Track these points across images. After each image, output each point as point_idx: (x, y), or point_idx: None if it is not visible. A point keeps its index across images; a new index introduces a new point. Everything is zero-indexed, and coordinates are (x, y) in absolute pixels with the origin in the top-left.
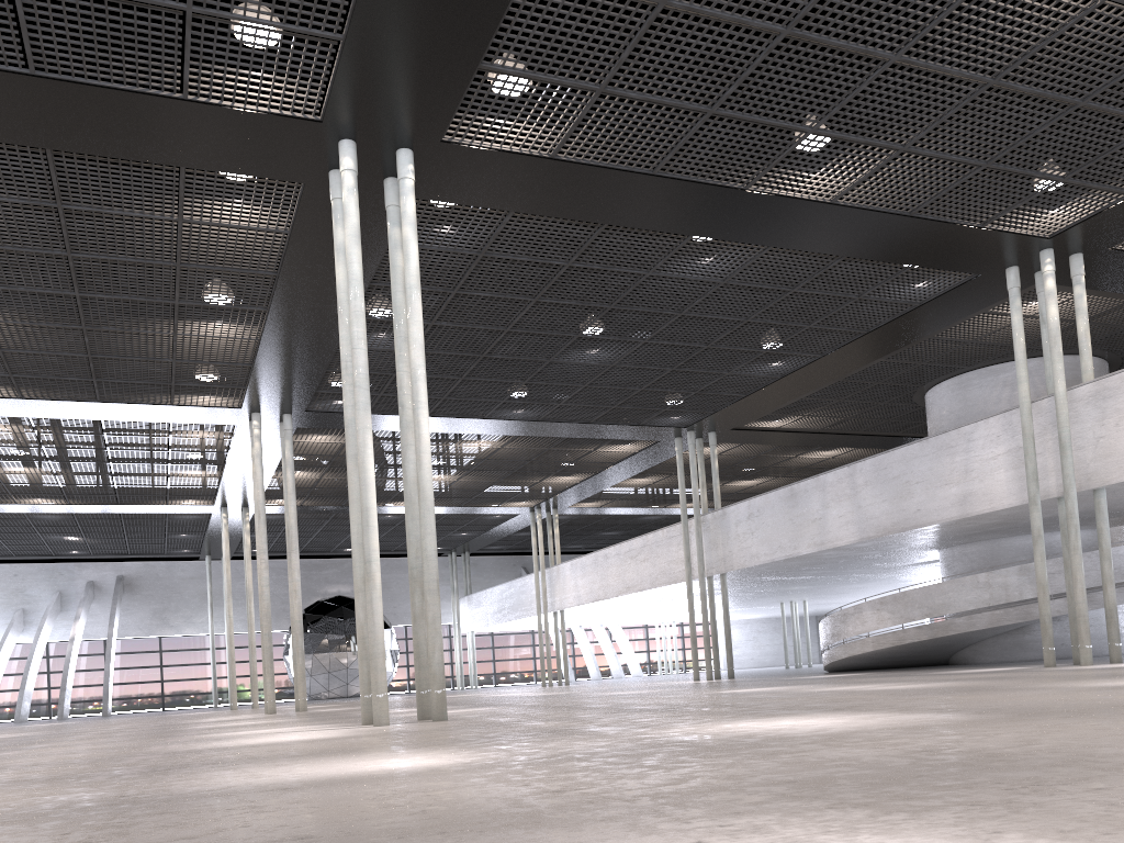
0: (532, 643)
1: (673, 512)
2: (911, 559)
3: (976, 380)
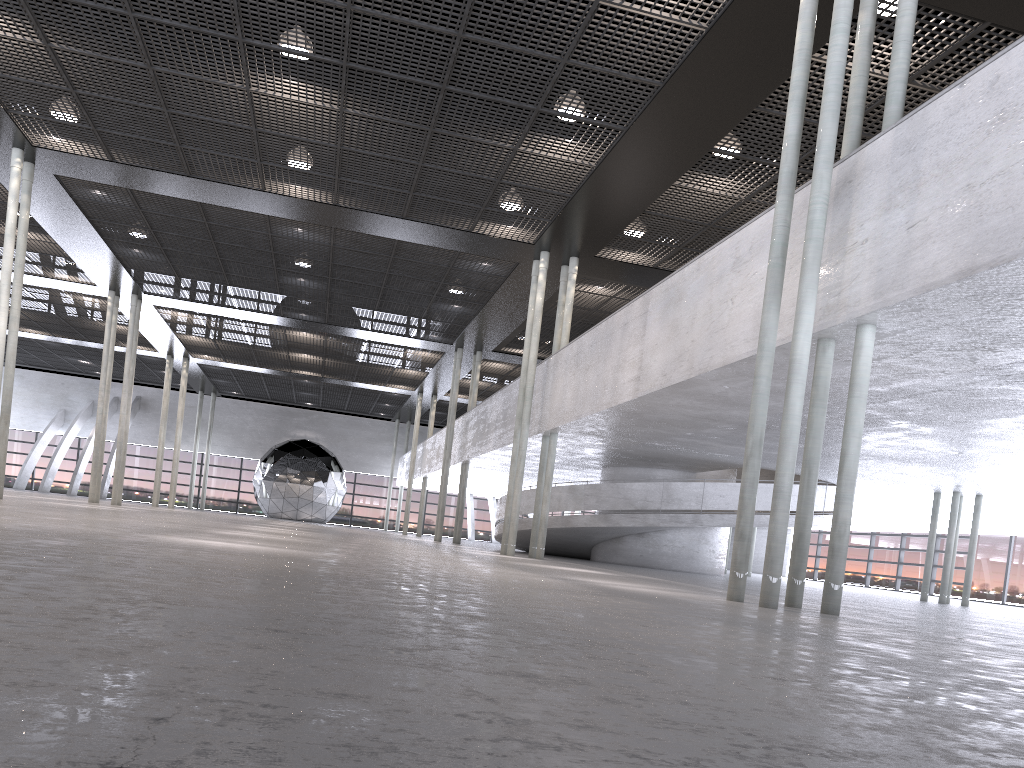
0: None
1: None
2: None
3: None
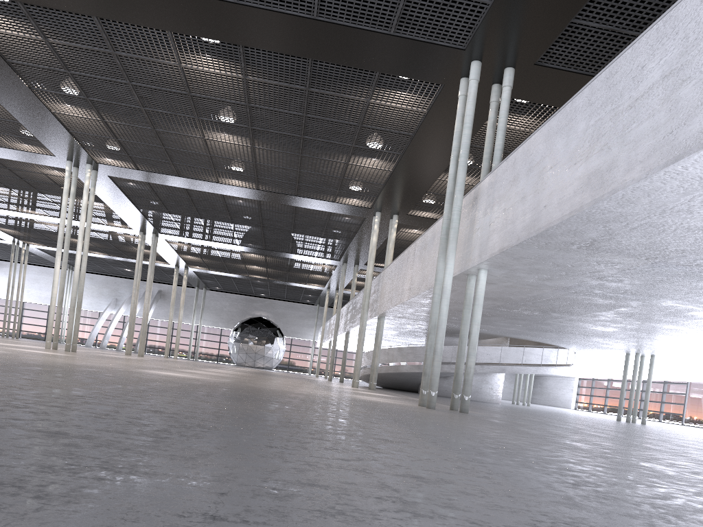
0: None
1: None
2: None
3: None
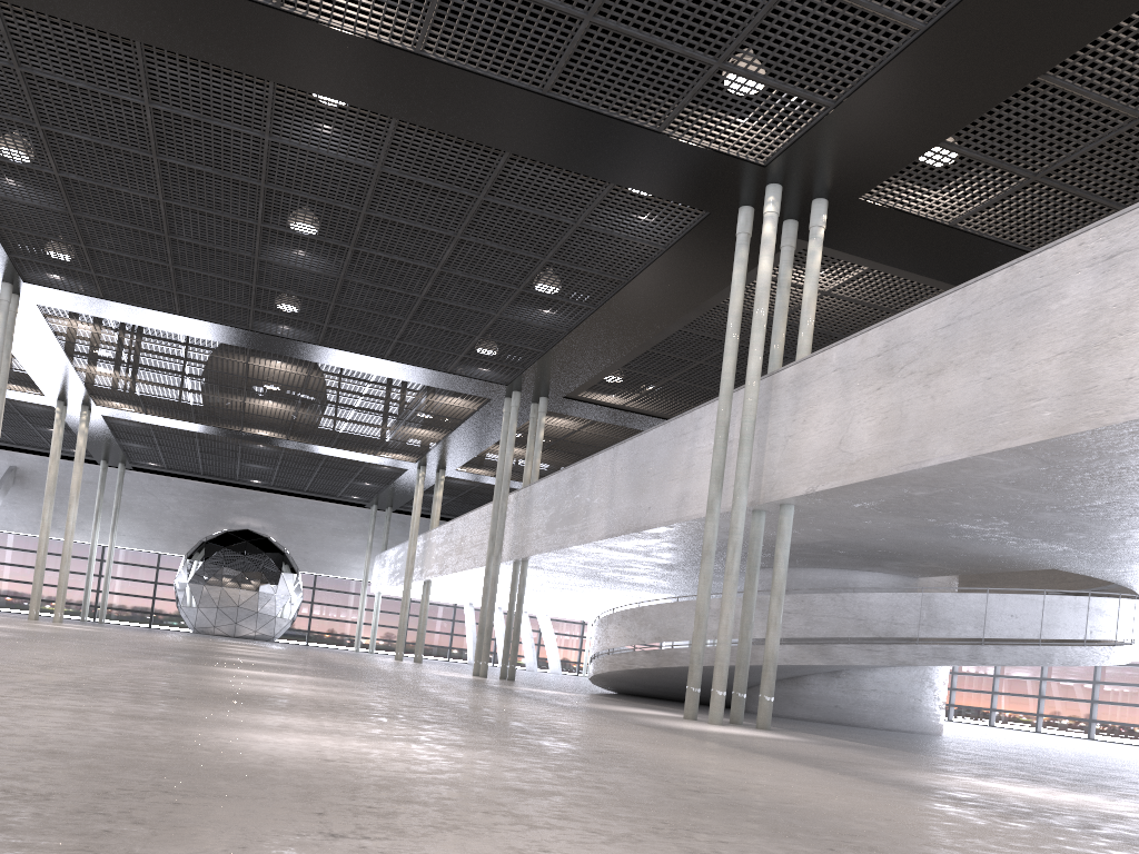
0: (453, 618)
1: None
2: None
3: None
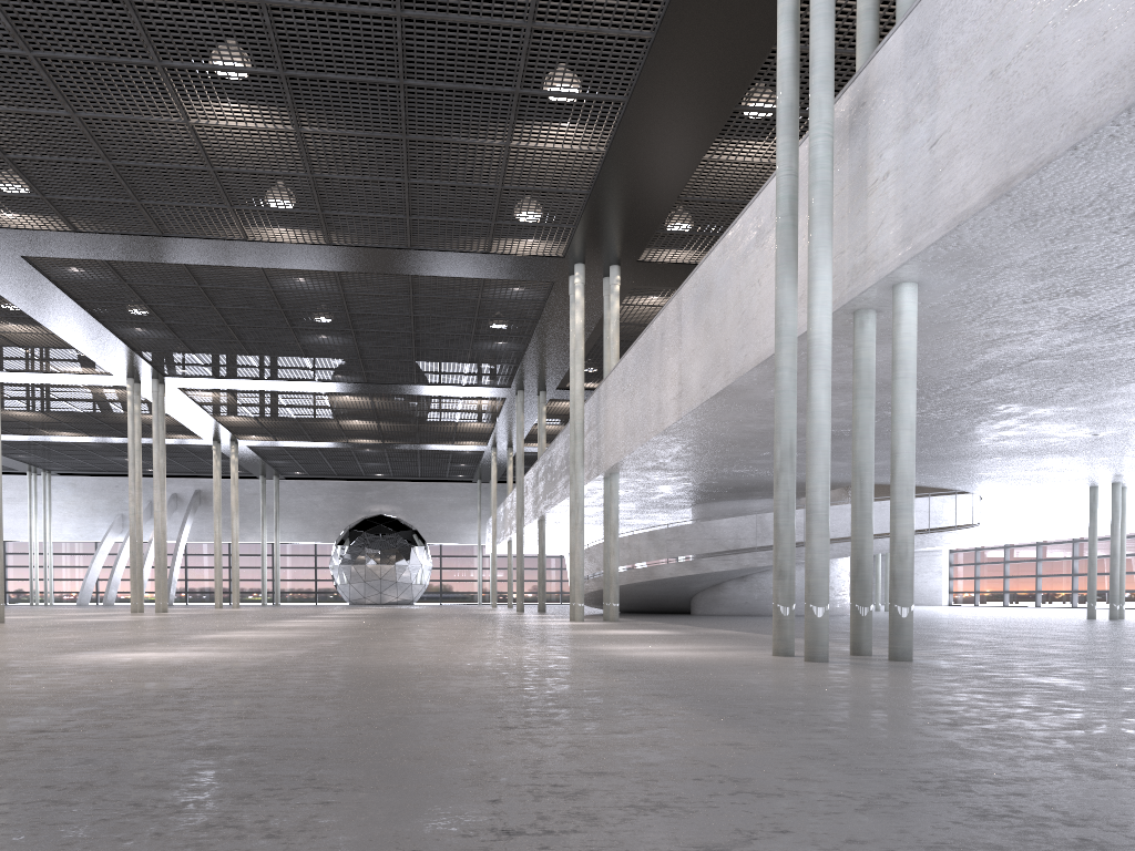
0: (560, 567)
1: None
2: None
3: None
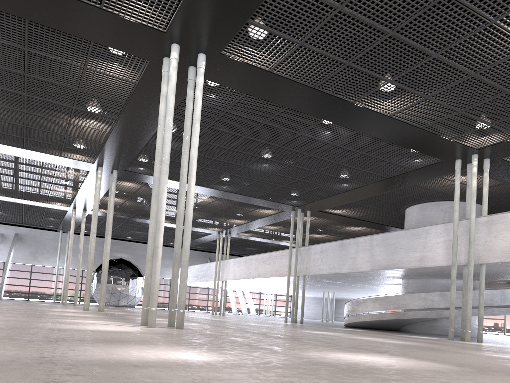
0: (208, 293)
1: (282, 243)
2: (388, 281)
3: (429, 206)
